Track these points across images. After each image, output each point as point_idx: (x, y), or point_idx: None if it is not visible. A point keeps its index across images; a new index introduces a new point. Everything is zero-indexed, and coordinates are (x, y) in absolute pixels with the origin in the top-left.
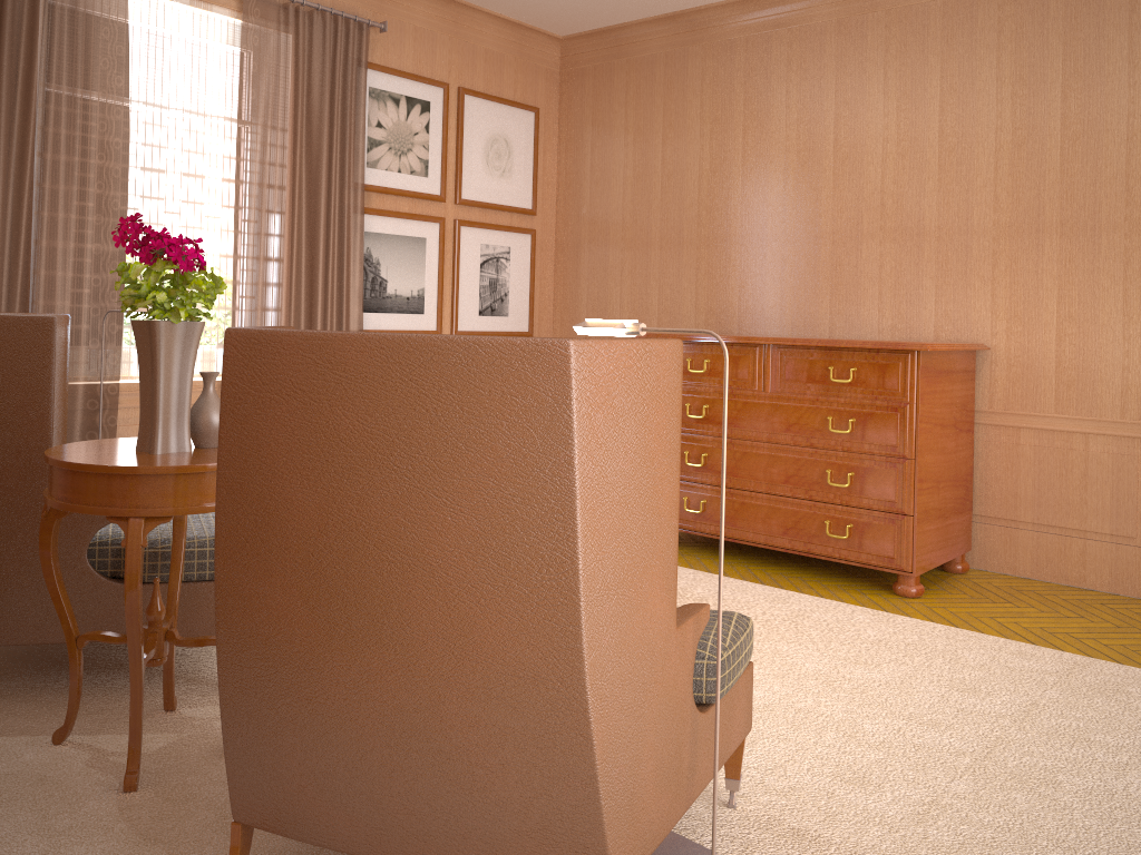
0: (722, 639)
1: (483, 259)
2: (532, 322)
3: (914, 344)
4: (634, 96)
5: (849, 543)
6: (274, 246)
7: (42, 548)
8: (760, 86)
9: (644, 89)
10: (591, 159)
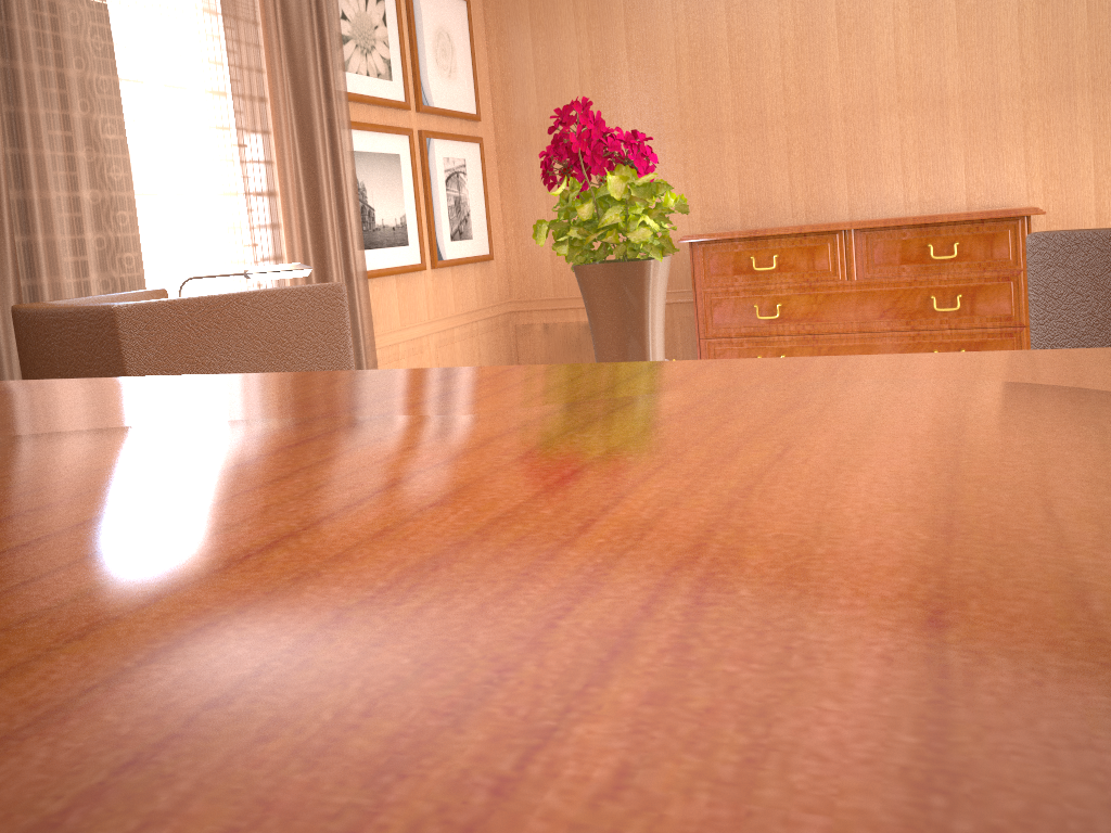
0: None
1: (447, 176)
2: (491, 243)
3: (1026, 210)
4: None
5: None
6: (275, 176)
7: None
8: None
9: None
10: (533, 53)
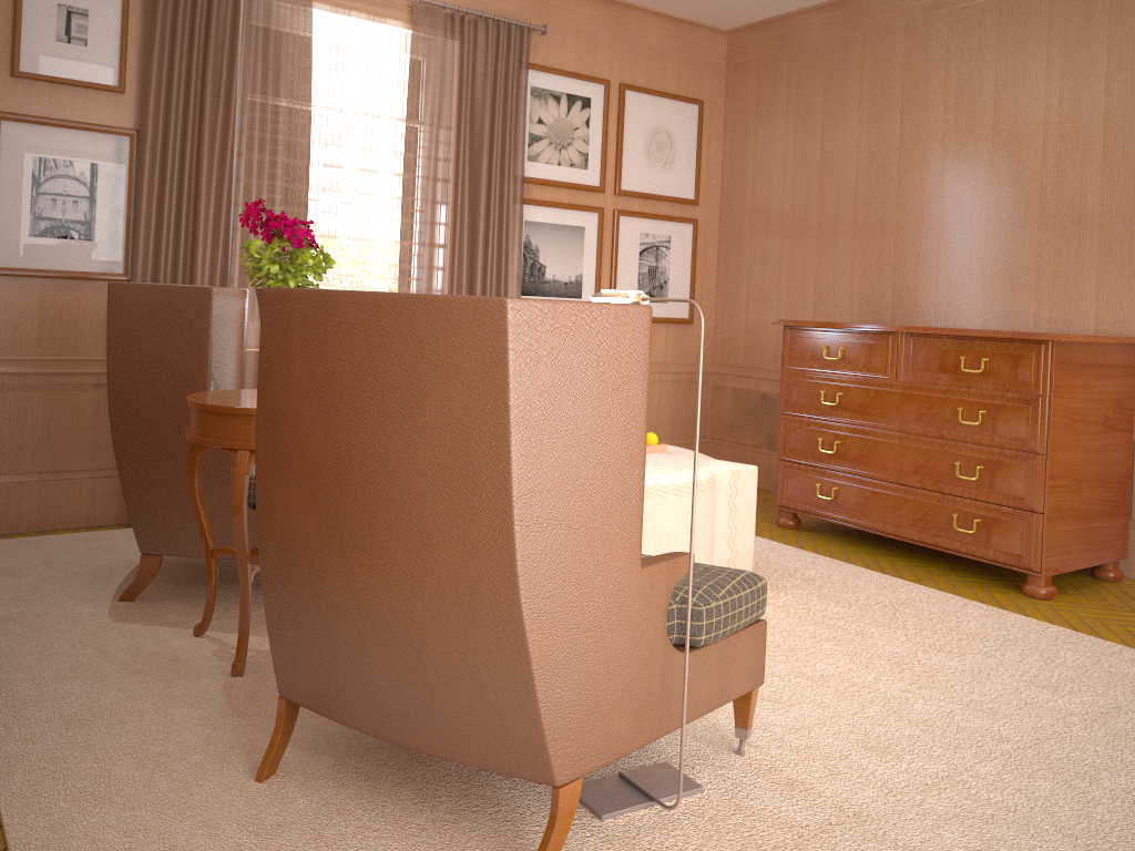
0: (716, 590)
1: (642, 248)
2: (692, 309)
3: (1047, 334)
4: (795, 85)
5: (977, 539)
6: (438, 233)
7: (189, 474)
8: (919, 70)
9: (805, 78)
10: (753, 150)
